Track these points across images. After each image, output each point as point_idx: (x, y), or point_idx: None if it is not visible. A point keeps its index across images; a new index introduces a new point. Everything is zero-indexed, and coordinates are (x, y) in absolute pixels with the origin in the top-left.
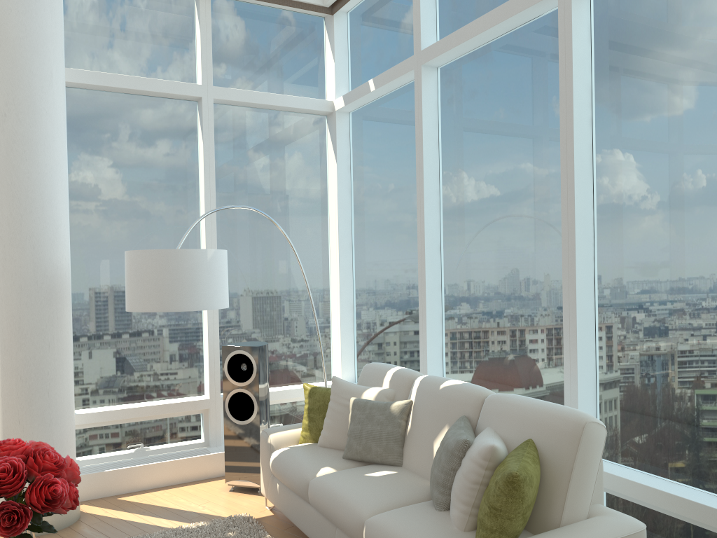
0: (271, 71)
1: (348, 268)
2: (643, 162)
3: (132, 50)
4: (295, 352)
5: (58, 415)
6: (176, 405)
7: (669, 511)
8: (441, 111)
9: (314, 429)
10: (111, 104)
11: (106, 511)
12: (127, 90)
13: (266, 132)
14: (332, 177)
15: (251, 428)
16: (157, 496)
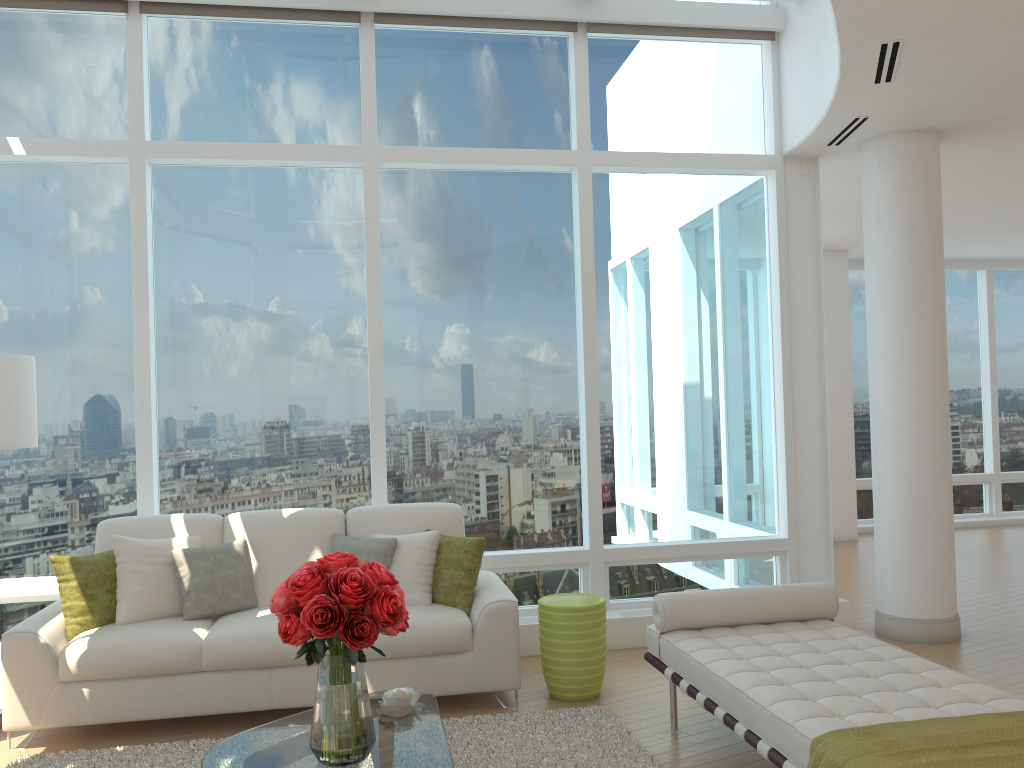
0: None
1: None
2: (430, 317)
3: None
4: None
5: None
6: None
7: None
8: (159, 216)
9: (99, 609)
10: None
11: None
12: None
13: None
14: None
15: None
16: None
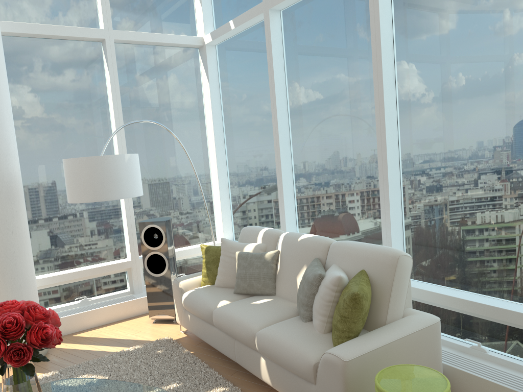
0: (155, 16)
1: (223, 160)
2: (430, 77)
3: (48, 4)
4: (189, 223)
5: (25, 281)
6: (107, 267)
7: (453, 308)
8: (285, 43)
9: (211, 275)
10: (36, 47)
11: (66, 345)
12: (47, 36)
13: (155, 62)
14: (206, 94)
15: (164, 278)
16: (101, 331)
